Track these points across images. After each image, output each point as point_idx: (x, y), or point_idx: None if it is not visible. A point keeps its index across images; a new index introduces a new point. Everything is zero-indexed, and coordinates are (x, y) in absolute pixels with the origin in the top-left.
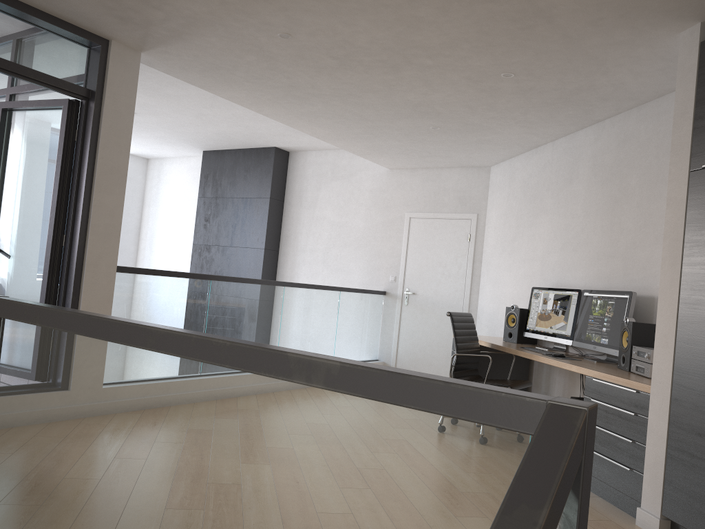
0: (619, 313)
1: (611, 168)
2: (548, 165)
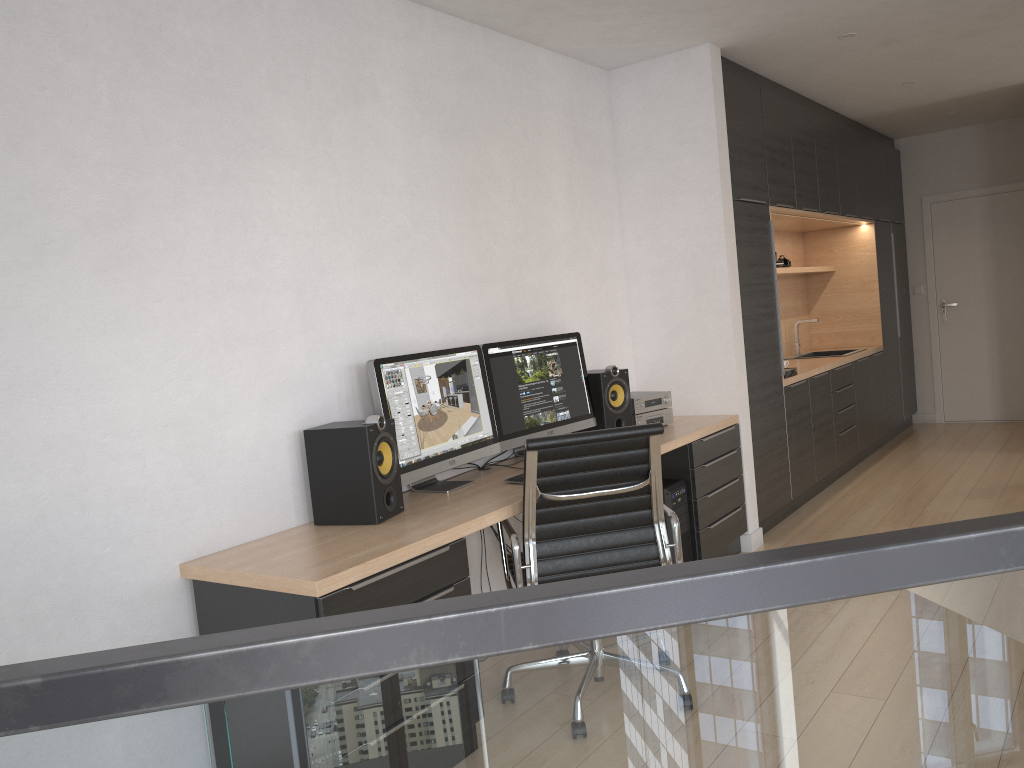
0: (571, 367)
1: (454, 115)
2: (258, 14)
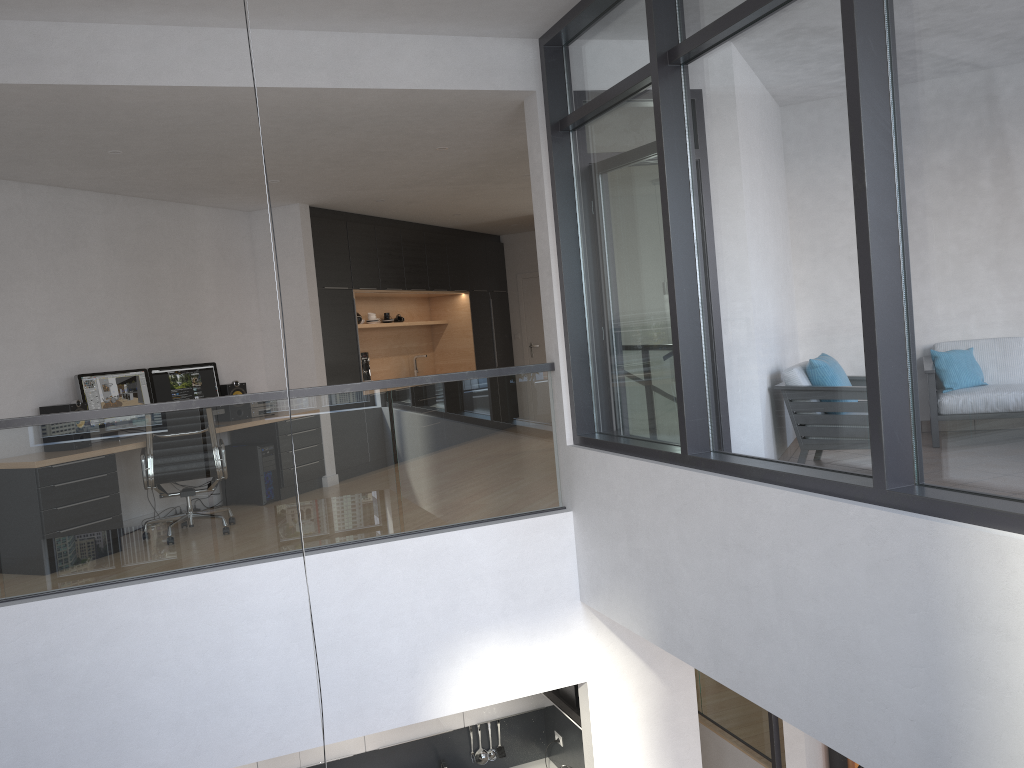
0: (208, 381)
1: (135, 248)
2: (19, 213)
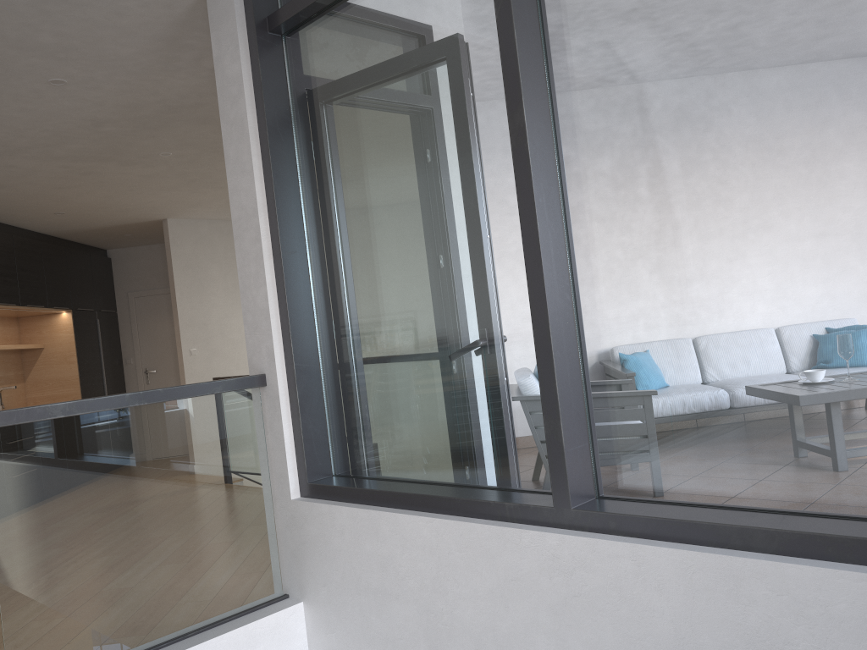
0: None
1: None
2: None
